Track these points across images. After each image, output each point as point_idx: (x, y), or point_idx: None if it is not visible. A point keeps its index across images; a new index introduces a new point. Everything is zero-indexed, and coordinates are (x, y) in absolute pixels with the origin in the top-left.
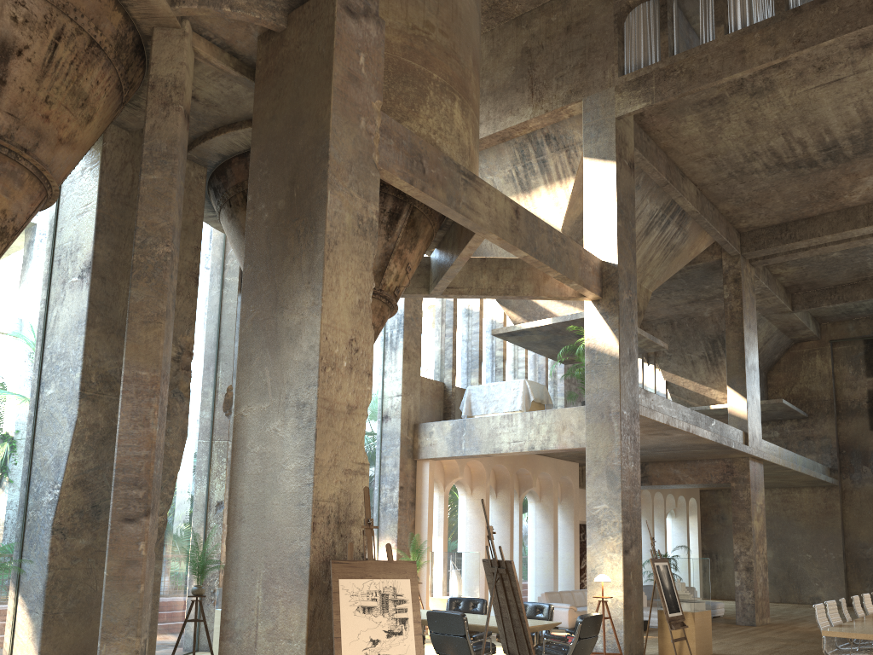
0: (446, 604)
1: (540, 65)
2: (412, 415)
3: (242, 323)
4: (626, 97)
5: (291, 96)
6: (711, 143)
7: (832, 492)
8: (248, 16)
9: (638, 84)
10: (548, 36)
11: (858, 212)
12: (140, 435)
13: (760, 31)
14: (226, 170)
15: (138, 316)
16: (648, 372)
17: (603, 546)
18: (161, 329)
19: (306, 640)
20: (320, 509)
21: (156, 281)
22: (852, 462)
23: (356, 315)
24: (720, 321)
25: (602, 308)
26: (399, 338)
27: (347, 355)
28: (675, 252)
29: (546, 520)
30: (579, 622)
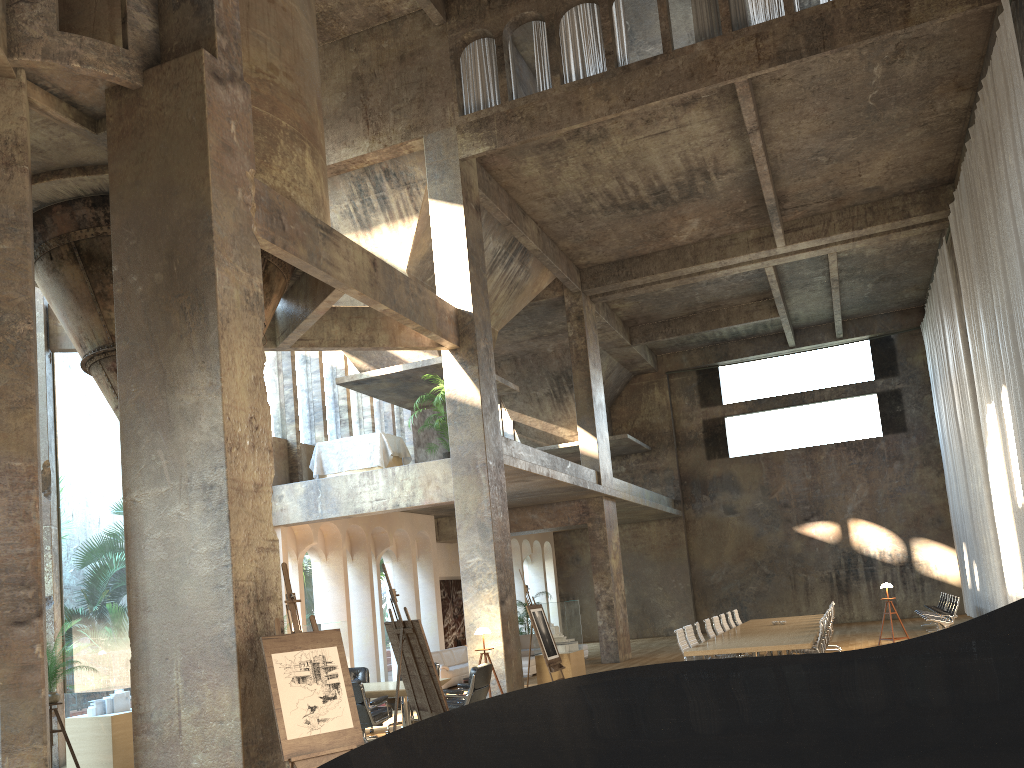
0: None
1: (375, 94)
2: None
3: (122, 404)
4: (468, 139)
5: (157, 162)
6: (551, 184)
7: (677, 523)
8: (100, 73)
9: (480, 126)
10: (381, 63)
11: (686, 251)
12: (21, 531)
13: (594, 85)
14: (45, 219)
15: (3, 402)
16: None
17: (479, 599)
18: (32, 415)
19: (241, 718)
20: (240, 589)
21: (20, 363)
22: (693, 492)
23: (253, 393)
24: (564, 356)
25: (460, 357)
26: None
27: (249, 433)
28: (519, 289)
29: (406, 580)
30: (473, 673)
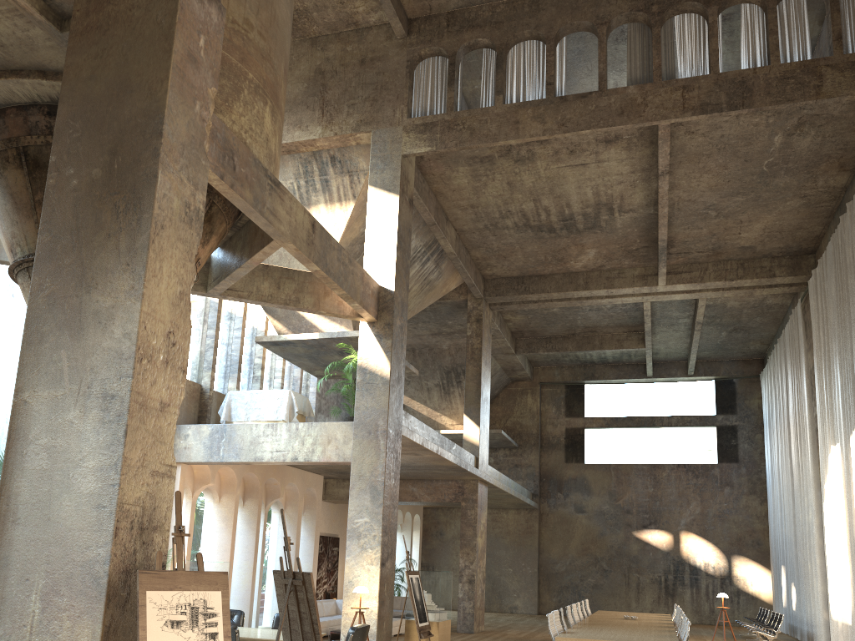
0: None
1: (333, 89)
2: None
3: (33, 297)
4: (413, 138)
5: (117, 60)
6: (475, 196)
7: (533, 514)
8: None
9: (424, 129)
10: (343, 63)
11: (579, 277)
12: None
13: (533, 108)
14: None
15: None
16: None
17: (361, 558)
18: None
19: None
20: (124, 513)
21: None
22: (549, 489)
23: (176, 307)
24: (456, 354)
25: (377, 330)
26: None
27: (164, 348)
28: (430, 287)
29: (290, 531)
30: (351, 633)
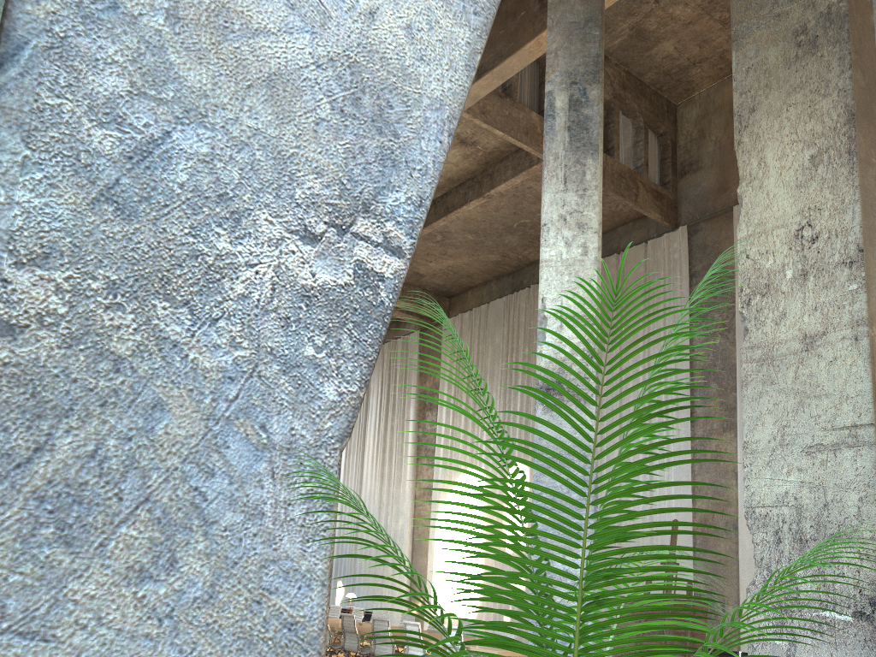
0: None
1: None
2: None
3: (862, 167)
4: None
5: None
6: None
7: None
8: None
9: None
10: None
11: None
12: None
13: None
14: None
15: None
16: None
17: None
18: None
19: None
20: None
21: None
22: None
23: None
24: None
25: None
26: None
27: None
28: None
29: None
30: None
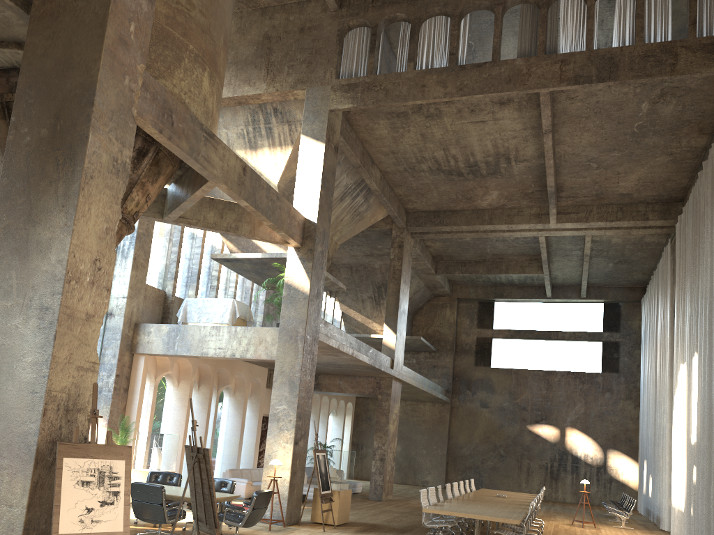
0: (147, 476)
1: (277, 52)
2: (134, 316)
3: None
4: (338, 96)
5: (64, 42)
6: (395, 144)
7: (445, 407)
8: None
9: (348, 89)
10: (286, 31)
11: (485, 214)
12: None
13: (437, 74)
14: None
15: None
16: (329, 303)
17: (279, 437)
18: None
19: (27, 507)
20: (52, 398)
21: None
22: (460, 387)
23: (103, 240)
24: (386, 273)
25: (301, 254)
26: (130, 249)
27: (91, 272)
28: (360, 217)
29: (237, 411)
30: (254, 496)
